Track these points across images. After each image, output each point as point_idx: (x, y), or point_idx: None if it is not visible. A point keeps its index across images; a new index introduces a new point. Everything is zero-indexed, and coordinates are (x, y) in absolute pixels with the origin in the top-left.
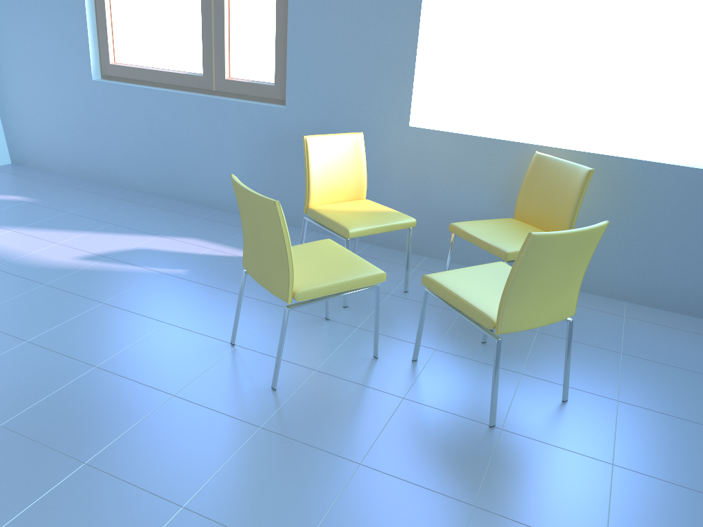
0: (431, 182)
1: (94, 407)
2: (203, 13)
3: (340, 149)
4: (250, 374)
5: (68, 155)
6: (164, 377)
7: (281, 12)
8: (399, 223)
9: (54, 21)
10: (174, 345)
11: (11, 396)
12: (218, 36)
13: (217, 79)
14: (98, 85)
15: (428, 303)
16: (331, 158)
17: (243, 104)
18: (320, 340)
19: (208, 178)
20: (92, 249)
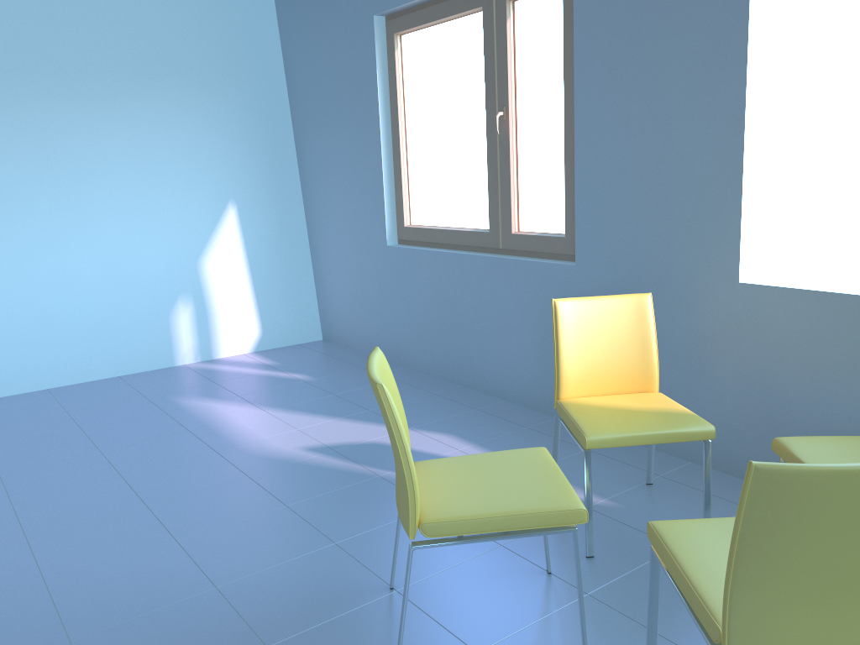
0: (779, 369)
1: (172, 643)
2: (489, 157)
3: (611, 317)
4: (382, 638)
5: (366, 330)
6: (276, 618)
7: (569, 143)
8: (680, 431)
9: (357, 186)
10: (320, 575)
11: (109, 607)
12: (504, 181)
13: (503, 234)
14: (391, 251)
15: (659, 572)
16: (596, 329)
17: (528, 263)
18: (517, 604)
19: (493, 358)
20: (325, 438)
